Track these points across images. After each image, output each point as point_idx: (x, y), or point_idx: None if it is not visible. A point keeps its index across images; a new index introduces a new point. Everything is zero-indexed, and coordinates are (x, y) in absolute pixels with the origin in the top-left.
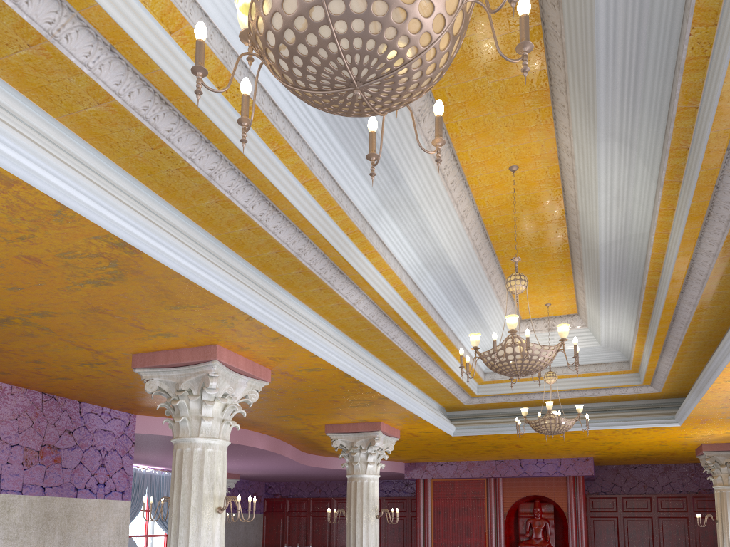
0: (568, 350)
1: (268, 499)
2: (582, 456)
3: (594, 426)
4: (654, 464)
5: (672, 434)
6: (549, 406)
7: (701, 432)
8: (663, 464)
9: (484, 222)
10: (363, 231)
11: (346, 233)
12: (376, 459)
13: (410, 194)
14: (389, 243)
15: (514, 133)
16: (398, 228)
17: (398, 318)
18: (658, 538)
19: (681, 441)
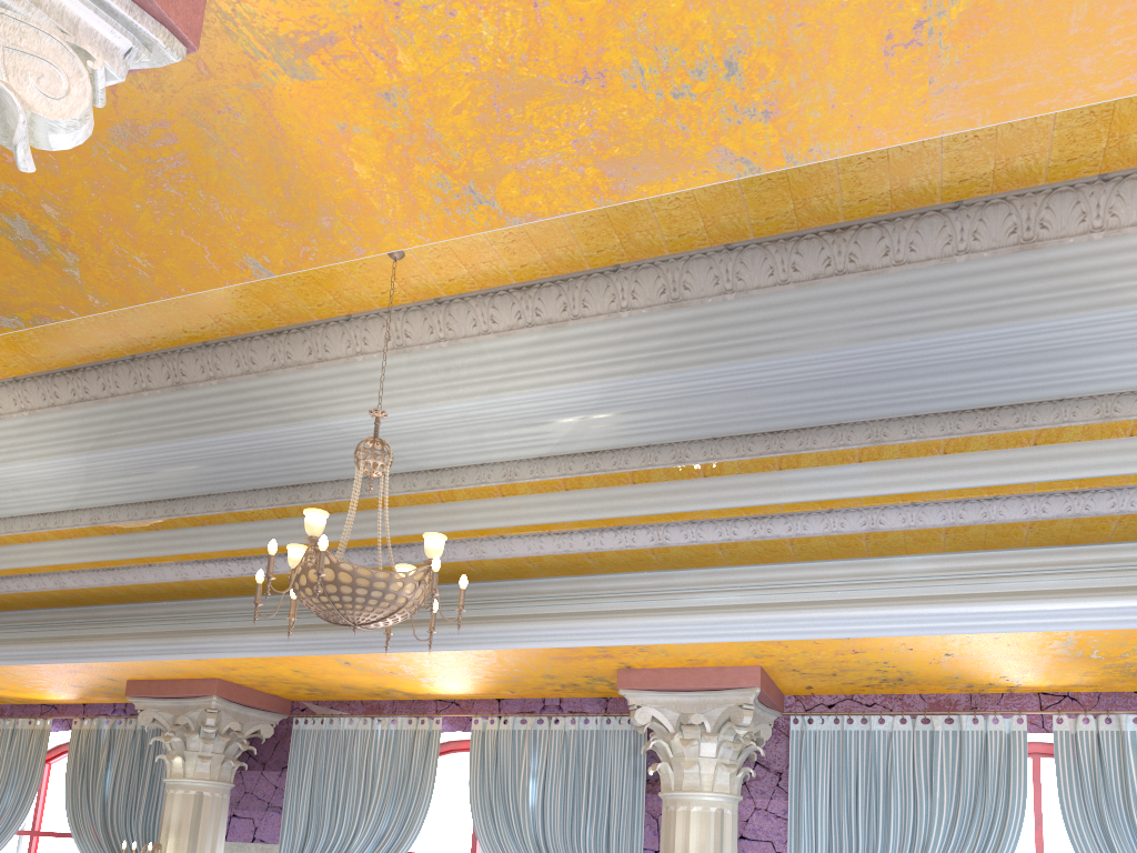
0: None
1: None
2: None
3: None
4: None
5: None
6: None
7: None
8: None
9: None
10: None
11: None
12: None
13: None
14: None
15: None
16: None
17: None
18: None
19: None
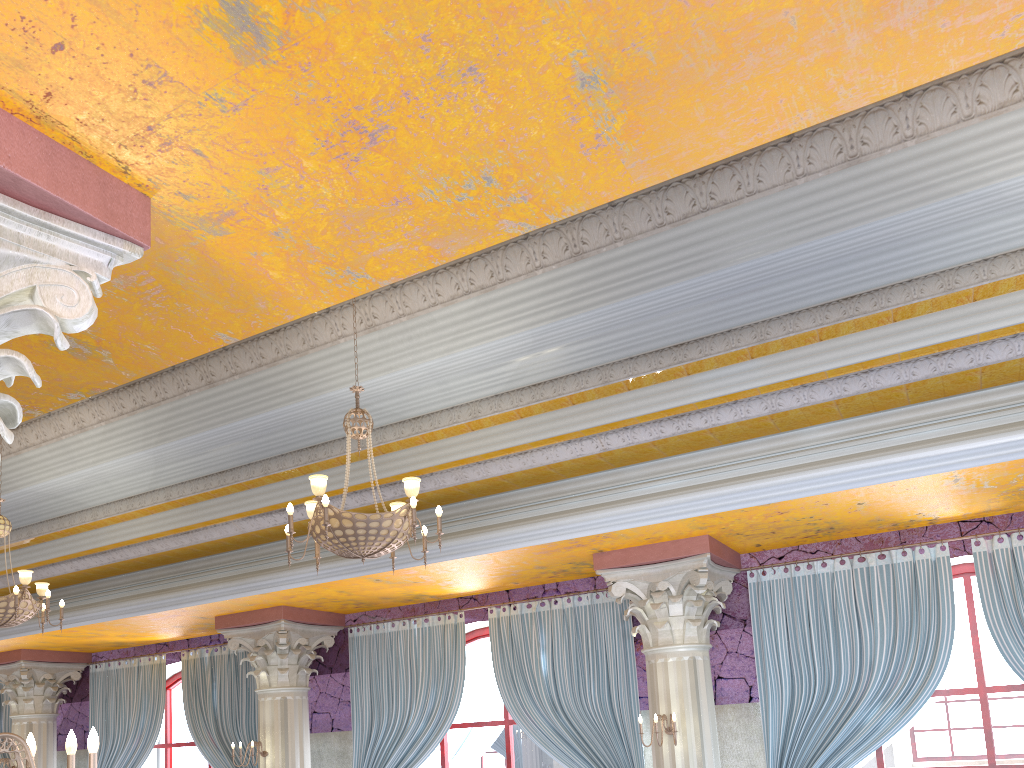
0: None
1: None
2: None
3: None
4: None
5: None
6: None
7: None
8: None
9: None
10: None
11: None
12: None
13: None
14: None
15: None
16: None
17: None
18: None
19: None
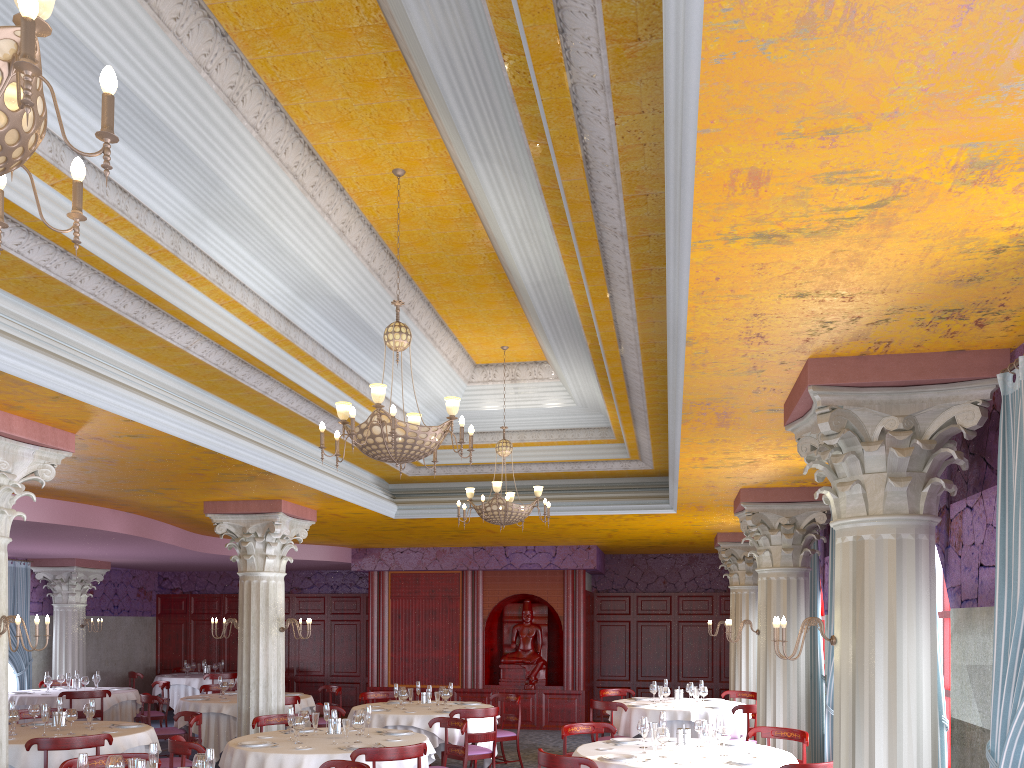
0: (537, 409)
1: (163, 596)
2: (582, 543)
3: (573, 511)
4: (677, 554)
5: (674, 522)
6: (496, 487)
7: (707, 520)
8: (688, 554)
9: (382, 237)
10: (176, 250)
11: (147, 253)
12: (279, 550)
13: (242, 203)
14: (229, 265)
15: (384, 128)
16: (240, 244)
17: (265, 367)
18: (677, 648)
19: (691, 529)
